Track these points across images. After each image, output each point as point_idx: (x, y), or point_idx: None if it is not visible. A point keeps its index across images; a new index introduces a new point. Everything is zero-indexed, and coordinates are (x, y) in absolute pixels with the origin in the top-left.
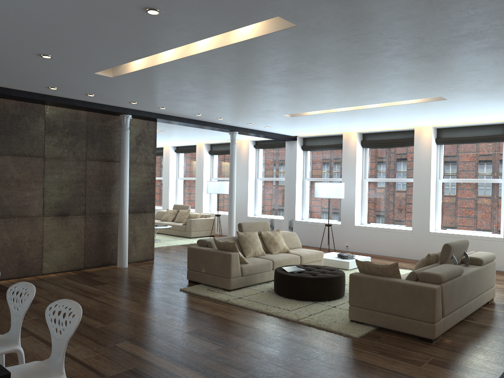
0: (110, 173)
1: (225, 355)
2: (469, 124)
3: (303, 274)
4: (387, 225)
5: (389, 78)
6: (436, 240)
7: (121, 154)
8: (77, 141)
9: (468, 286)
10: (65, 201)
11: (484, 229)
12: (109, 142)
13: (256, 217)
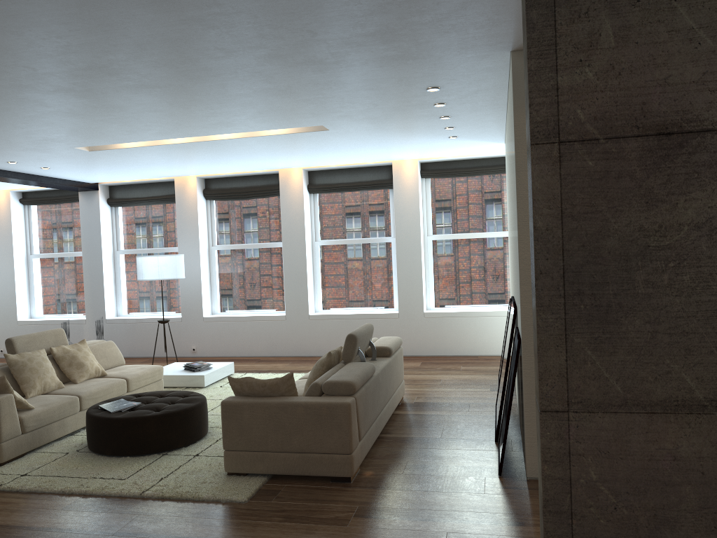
0: None
1: None
2: (349, 165)
3: (140, 412)
4: (250, 311)
5: (256, 94)
6: (318, 325)
7: None
8: None
9: (381, 388)
10: None
11: (375, 303)
12: None
13: (34, 320)
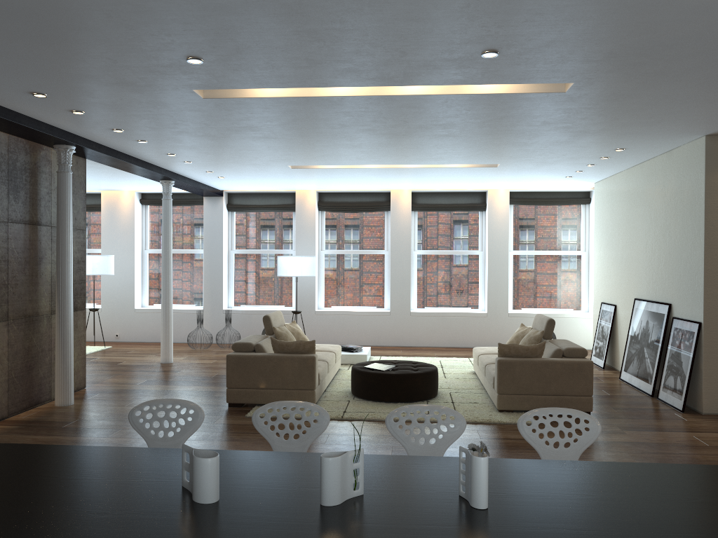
0: (36, 246)
1: None
2: (452, 190)
3: (407, 371)
4: (353, 307)
5: (504, 144)
6: (418, 321)
7: (61, 212)
8: None
9: None
10: None
11: (462, 304)
12: (35, 192)
13: (151, 308)
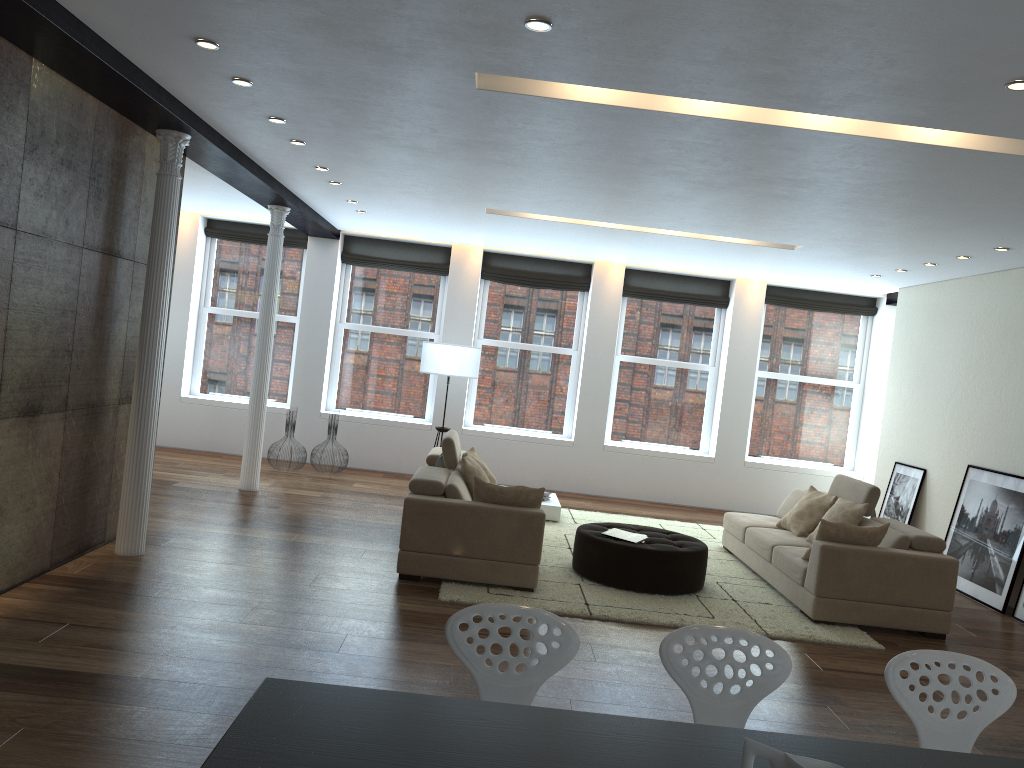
0: (113, 291)
1: (867, 720)
2: (684, 272)
3: (670, 546)
4: (516, 429)
5: (849, 220)
6: (613, 459)
7: (158, 241)
8: (74, 188)
9: None
10: (39, 369)
11: (677, 441)
12: (121, 202)
13: (208, 399)
